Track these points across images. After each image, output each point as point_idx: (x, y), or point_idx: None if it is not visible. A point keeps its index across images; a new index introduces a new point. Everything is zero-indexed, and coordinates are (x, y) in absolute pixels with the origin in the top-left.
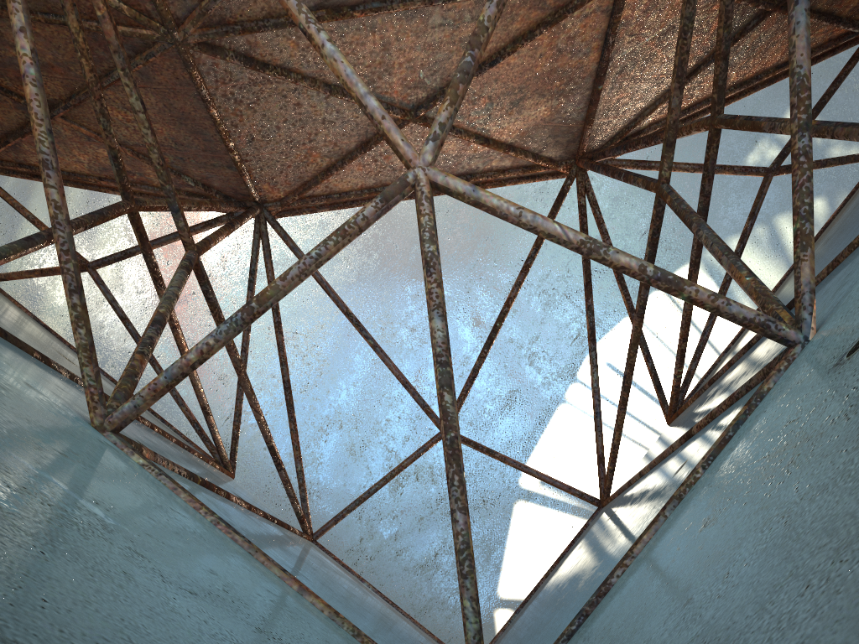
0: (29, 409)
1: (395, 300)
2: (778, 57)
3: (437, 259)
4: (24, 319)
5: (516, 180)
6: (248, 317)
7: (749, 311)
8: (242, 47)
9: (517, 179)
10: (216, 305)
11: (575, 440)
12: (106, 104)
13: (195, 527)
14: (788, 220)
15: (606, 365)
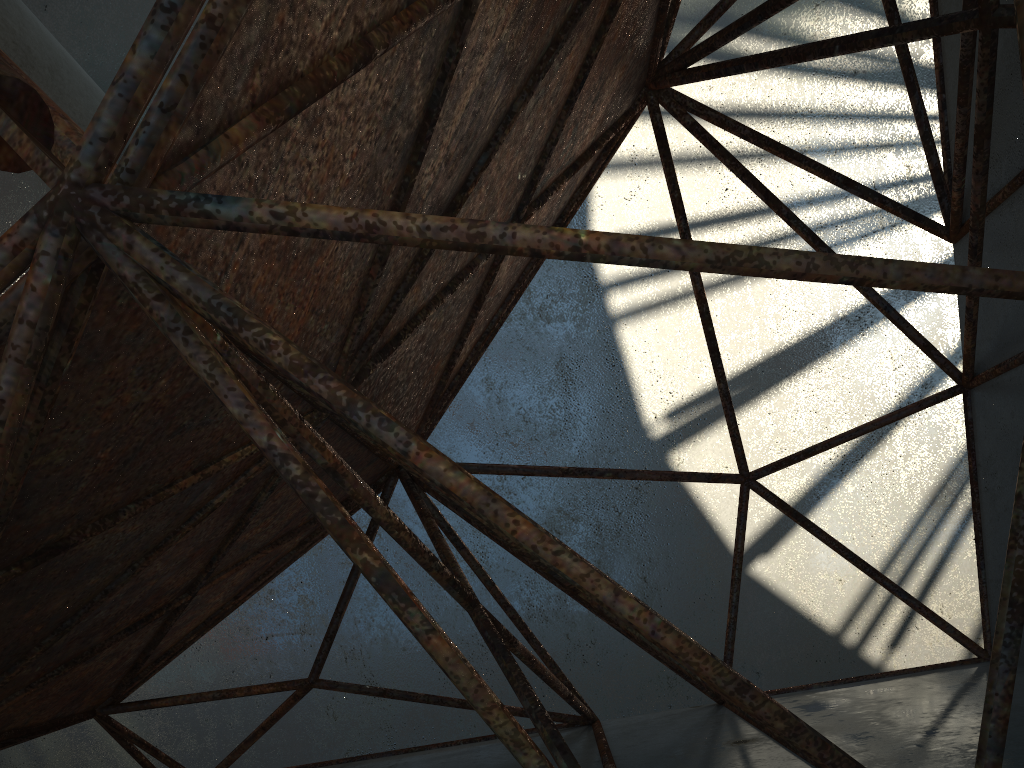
0: None
1: None
2: None
3: None
4: None
5: (598, 172)
6: (1023, 616)
7: None
8: (377, 345)
9: (598, 170)
10: None
11: (660, 345)
12: (246, 532)
13: None
14: None
15: None
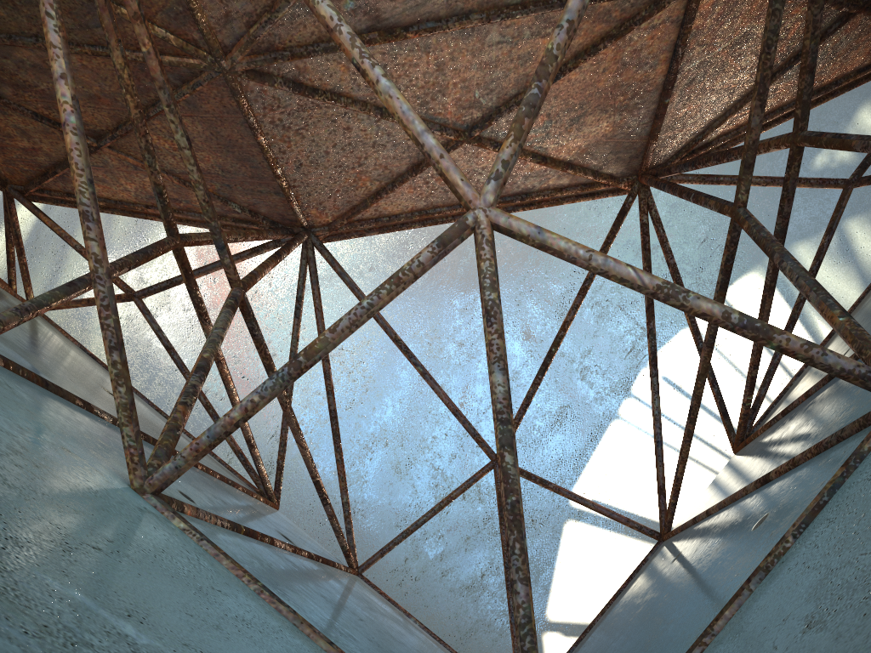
0: (63, 488)
1: (443, 314)
2: (860, 60)
3: (498, 308)
4: (70, 352)
5: (574, 198)
6: (295, 372)
7: (848, 362)
8: (291, 73)
9: (575, 197)
10: (261, 342)
11: (628, 457)
12: (153, 133)
13: (237, 607)
14: (859, 224)
15: (662, 379)
